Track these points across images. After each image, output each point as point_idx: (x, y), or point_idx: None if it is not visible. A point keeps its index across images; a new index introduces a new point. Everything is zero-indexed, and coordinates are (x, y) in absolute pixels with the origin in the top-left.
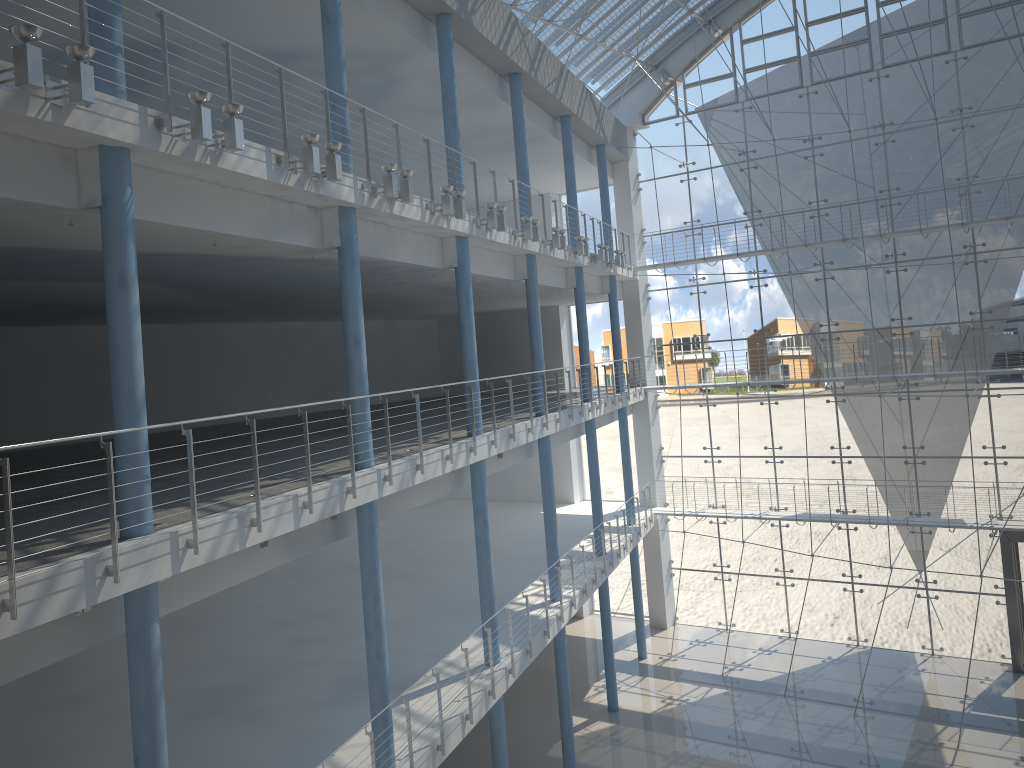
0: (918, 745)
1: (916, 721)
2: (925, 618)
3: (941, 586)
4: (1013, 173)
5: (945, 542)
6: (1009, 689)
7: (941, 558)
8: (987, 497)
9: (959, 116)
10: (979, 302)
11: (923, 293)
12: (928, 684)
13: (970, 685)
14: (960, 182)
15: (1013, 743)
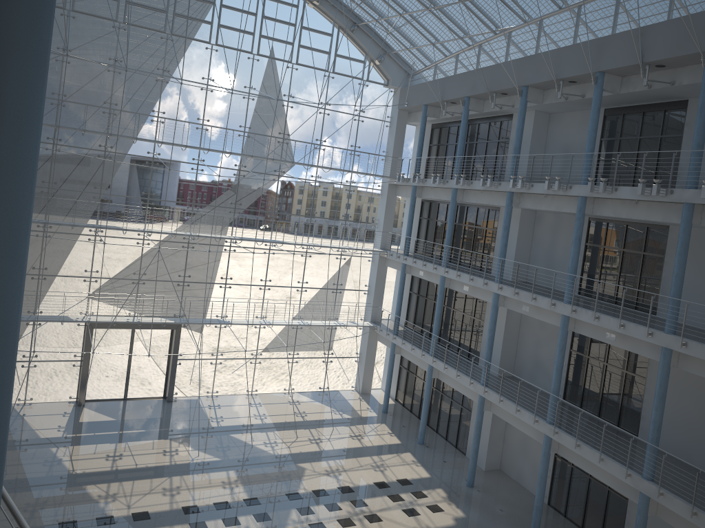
0: (48, 464)
1: (38, 449)
2: (25, 380)
3: (40, 358)
4: (137, 110)
5: (49, 330)
6: (81, 417)
7: (44, 340)
8: (81, 301)
9: (114, 64)
10: (102, 182)
11: (68, 168)
12: (33, 423)
13: (58, 419)
14: (106, 105)
15: (99, 448)
